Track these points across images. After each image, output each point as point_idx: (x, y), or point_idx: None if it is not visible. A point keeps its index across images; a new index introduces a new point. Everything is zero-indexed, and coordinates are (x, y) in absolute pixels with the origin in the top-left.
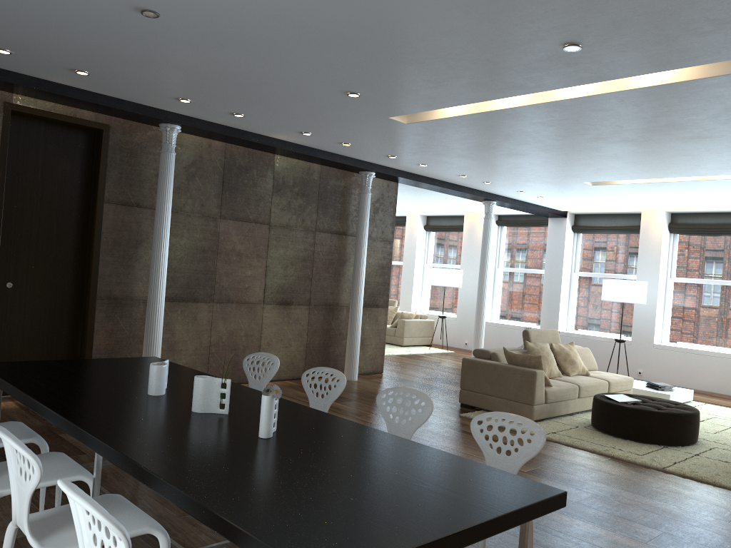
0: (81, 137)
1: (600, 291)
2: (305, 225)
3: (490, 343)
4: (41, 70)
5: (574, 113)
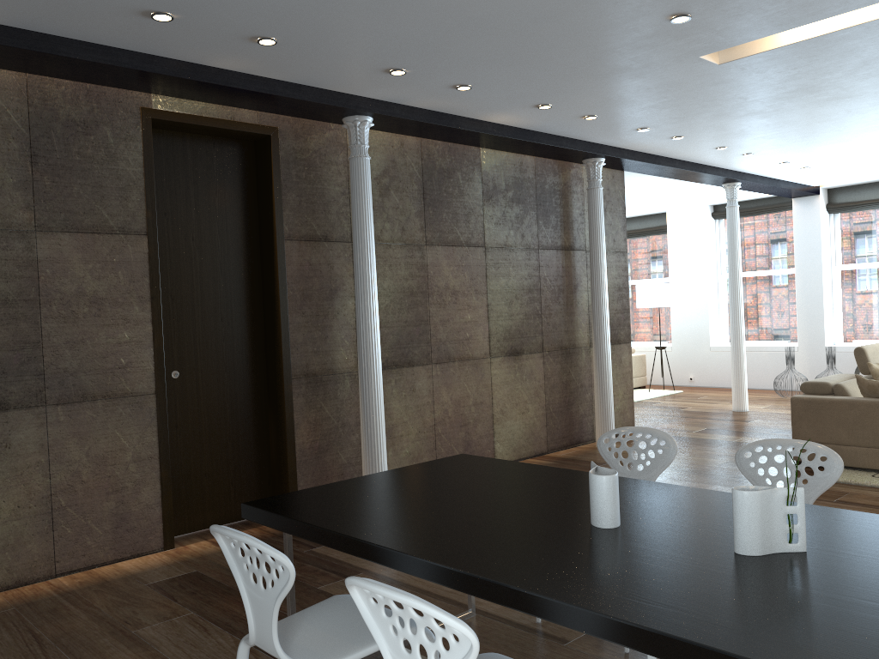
0: (238, 151)
1: (878, 286)
2: (525, 243)
3: (727, 374)
4: (203, 46)
5: None
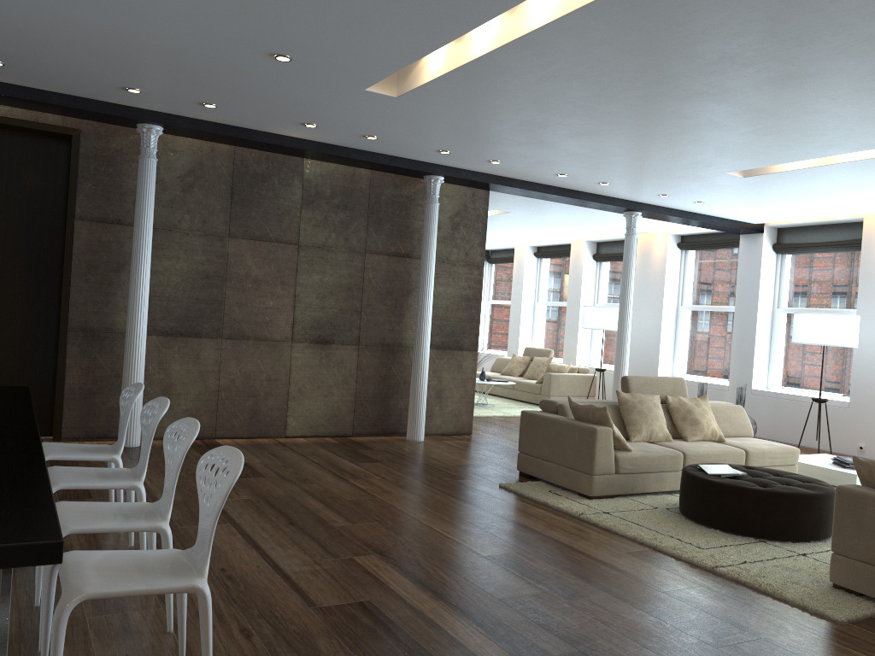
0: (54, 146)
1: None
2: (349, 246)
3: None
4: None
5: (572, 54)
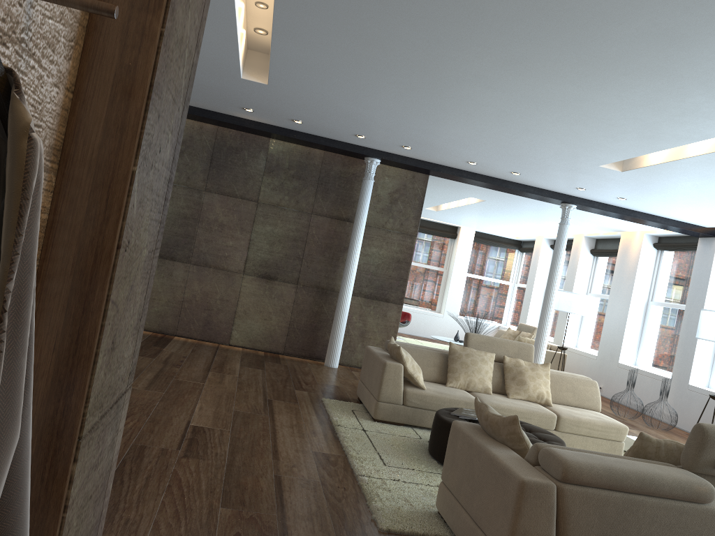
0: None
1: None
2: (299, 207)
3: (622, 390)
4: None
5: (325, 43)
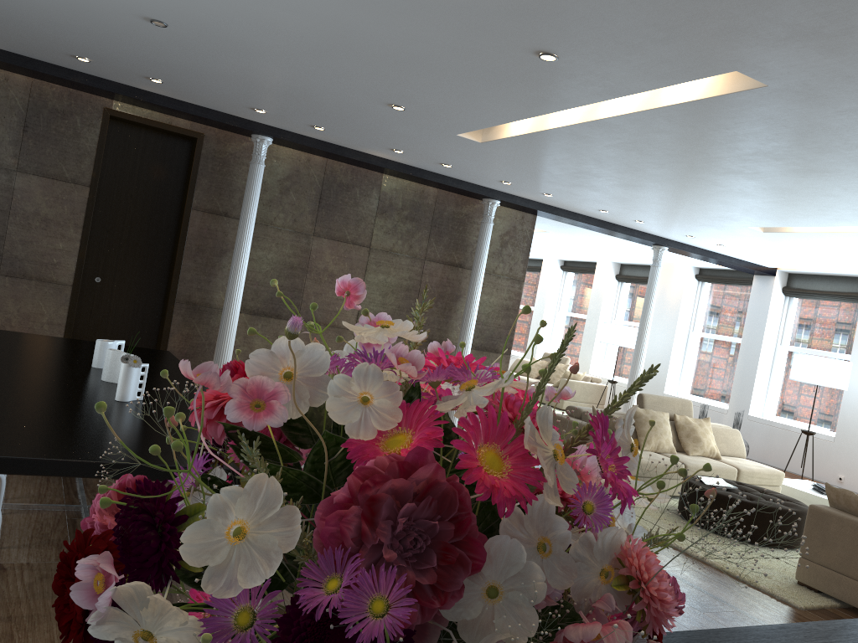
0: (180, 145)
1: None
2: (412, 252)
3: None
4: (124, 77)
5: (636, 135)
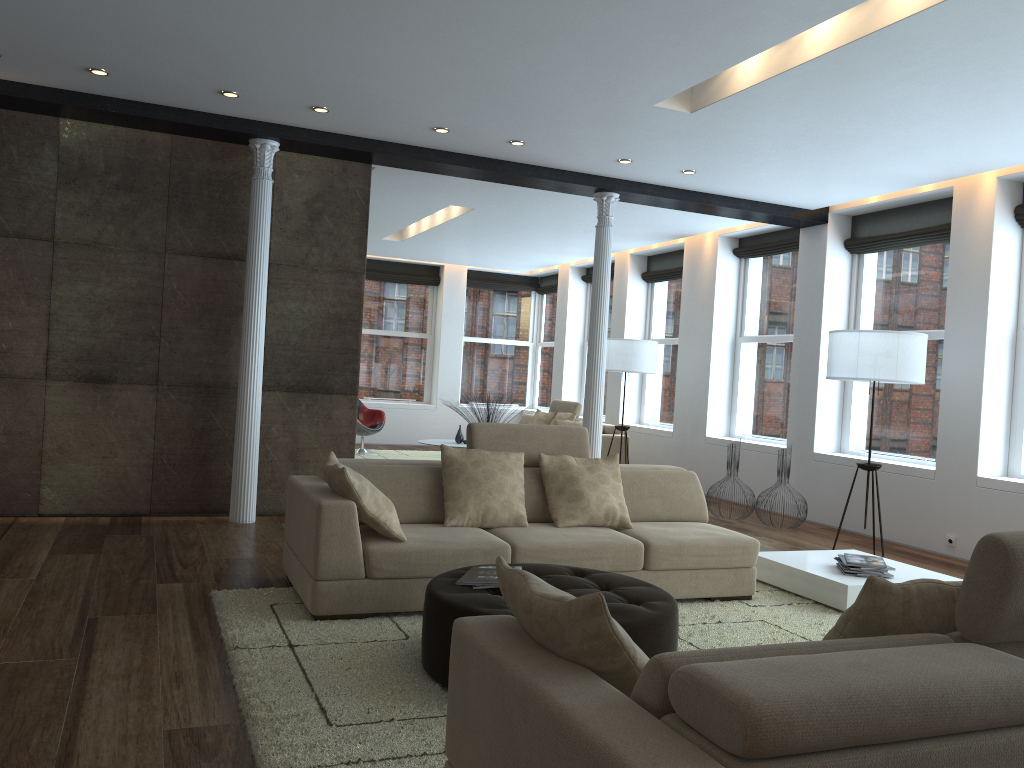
0: None
1: None
2: (139, 243)
3: (716, 478)
4: None
5: None
